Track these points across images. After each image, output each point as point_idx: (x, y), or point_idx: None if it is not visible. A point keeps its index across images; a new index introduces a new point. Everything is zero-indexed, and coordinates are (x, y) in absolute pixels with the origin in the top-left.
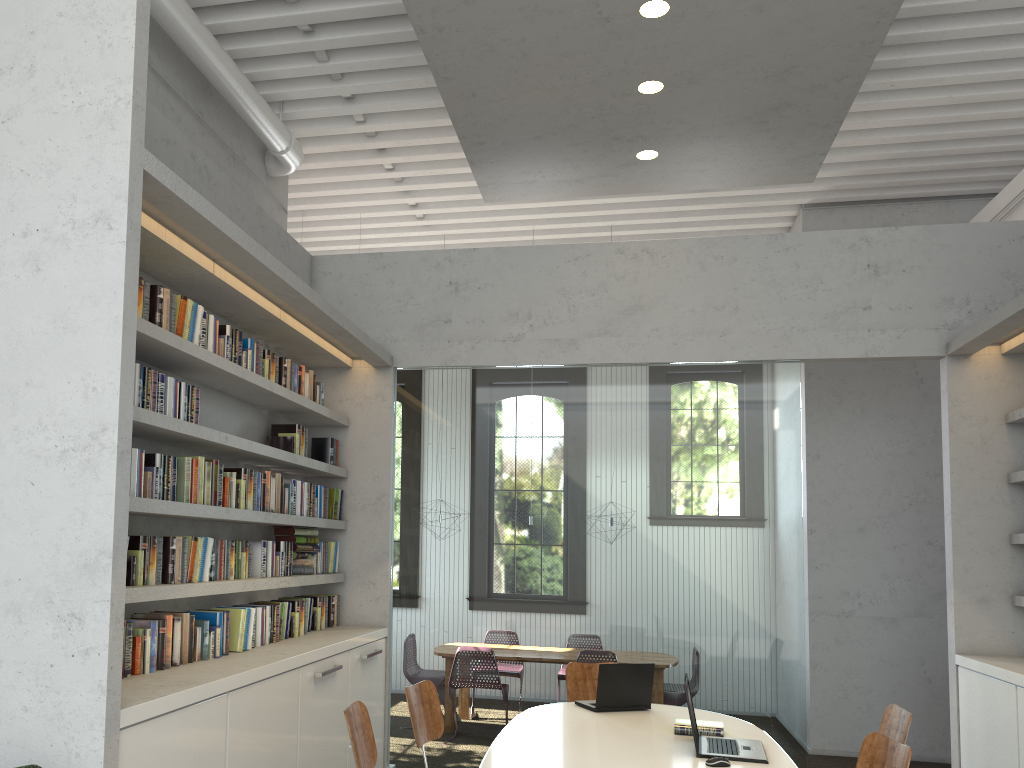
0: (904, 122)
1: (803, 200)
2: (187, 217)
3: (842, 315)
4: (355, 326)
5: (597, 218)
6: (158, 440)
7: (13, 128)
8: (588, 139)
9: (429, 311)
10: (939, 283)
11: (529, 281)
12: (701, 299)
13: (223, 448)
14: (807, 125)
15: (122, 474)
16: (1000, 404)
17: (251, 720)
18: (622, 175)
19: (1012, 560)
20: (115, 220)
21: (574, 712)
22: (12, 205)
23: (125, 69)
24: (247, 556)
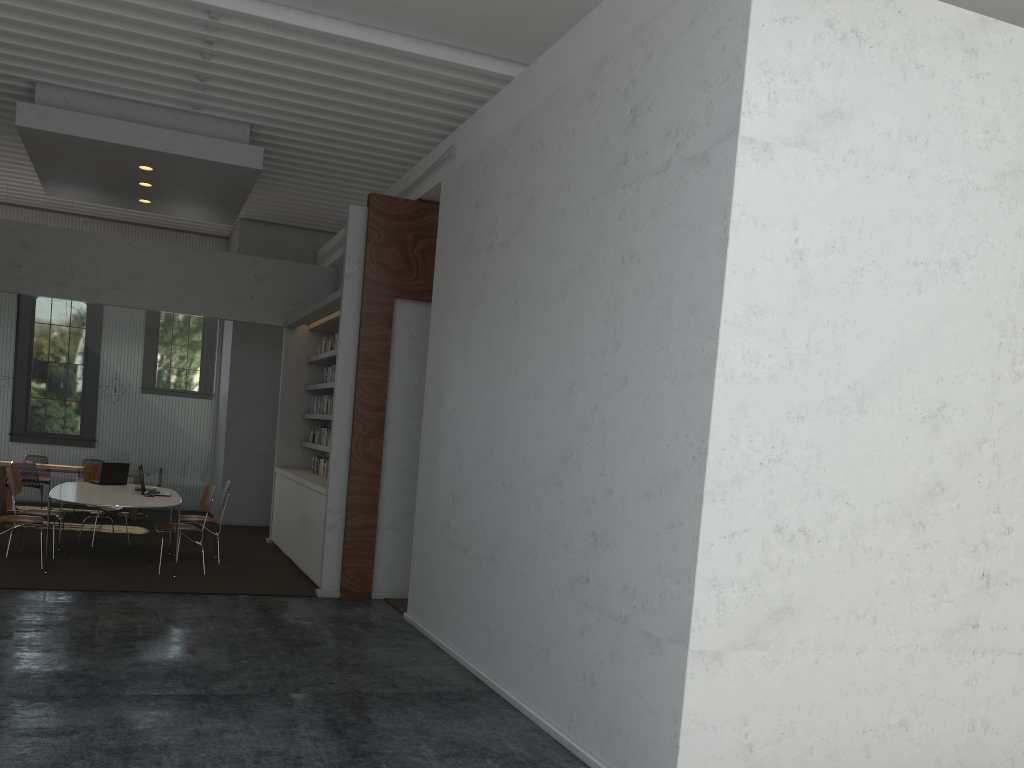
0: (282, 201)
1: (240, 216)
2: None
3: (241, 299)
4: None
5: None
6: None
7: None
8: (113, 190)
9: (7, 258)
10: (286, 290)
11: (73, 250)
12: (171, 278)
13: None
14: (224, 209)
15: None
16: (306, 353)
17: None
18: (131, 204)
19: (303, 425)
20: None
21: (89, 484)
22: None
23: None
24: None
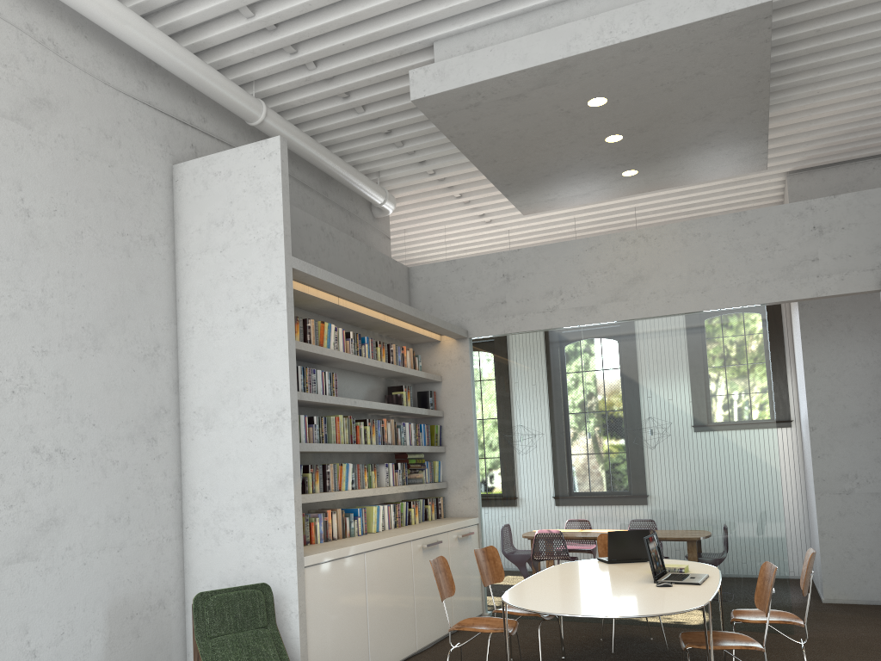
0: (842, 110)
1: (785, 169)
2: (318, 282)
3: (795, 267)
4: (435, 317)
5: (622, 203)
6: (315, 407)
7: (226, 254)
8: (583, 171)
9: (490, 296)
10: (872, 234)
11: (558, 268)
12: (685, 267)
13: (354, 408)
14: (741, 139)
15: (294, 432)
16: None
17: (380, 570)
18: (617, 186)
19: None
20: (280, 298)
21: (593, 564)
22: (229, 295)
23: (278, 217)
24: (375, 473)
